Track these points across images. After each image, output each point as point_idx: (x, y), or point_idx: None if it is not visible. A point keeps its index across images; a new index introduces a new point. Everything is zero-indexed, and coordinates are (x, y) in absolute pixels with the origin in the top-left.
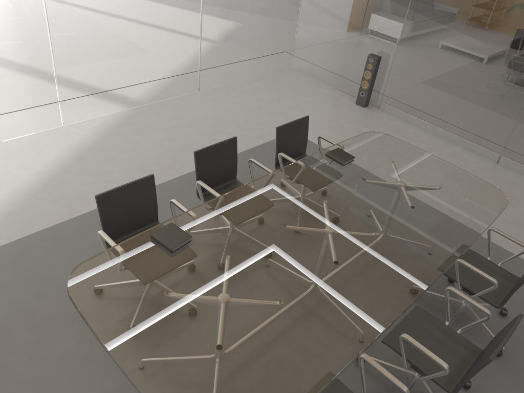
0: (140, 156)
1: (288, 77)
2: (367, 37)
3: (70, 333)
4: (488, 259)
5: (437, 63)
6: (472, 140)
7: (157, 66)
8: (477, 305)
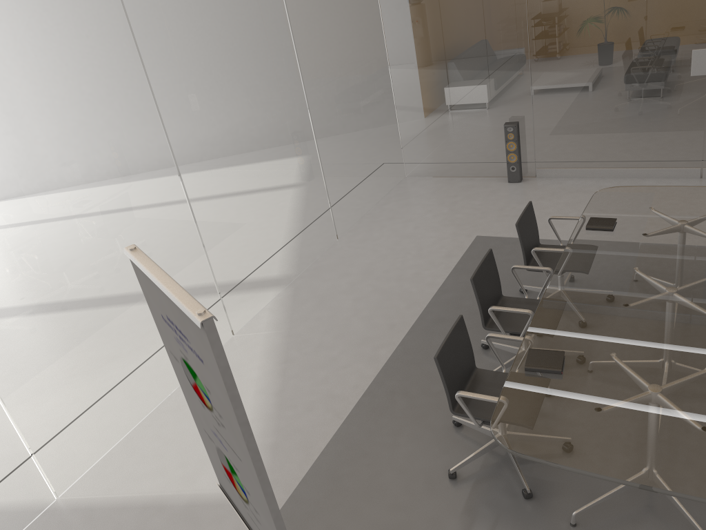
0: (348, 328)
1: (414, 186)
2: (491, 107)
3: (466, 527)
4: None
5: (587, 103)
6: (662, 166)
7: (297, 228)
8: None
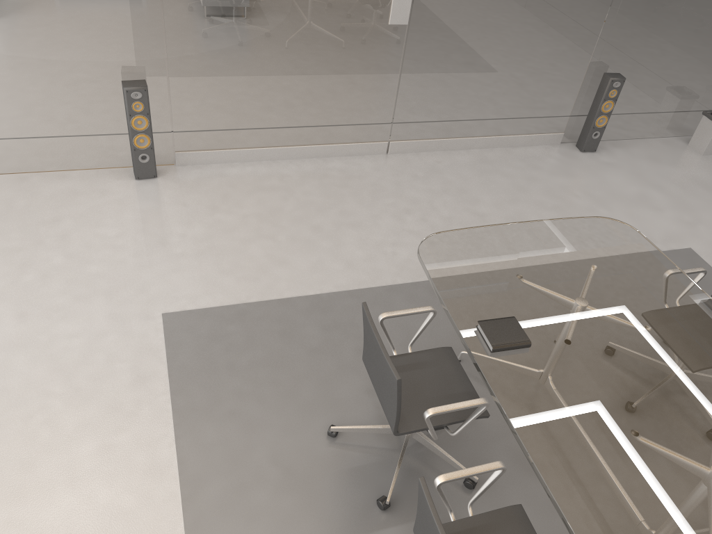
0: None
1: None
2: (89, 53)
3: None
4: None
5: (254, 54)
6: (346, 141)
7: None
8: None
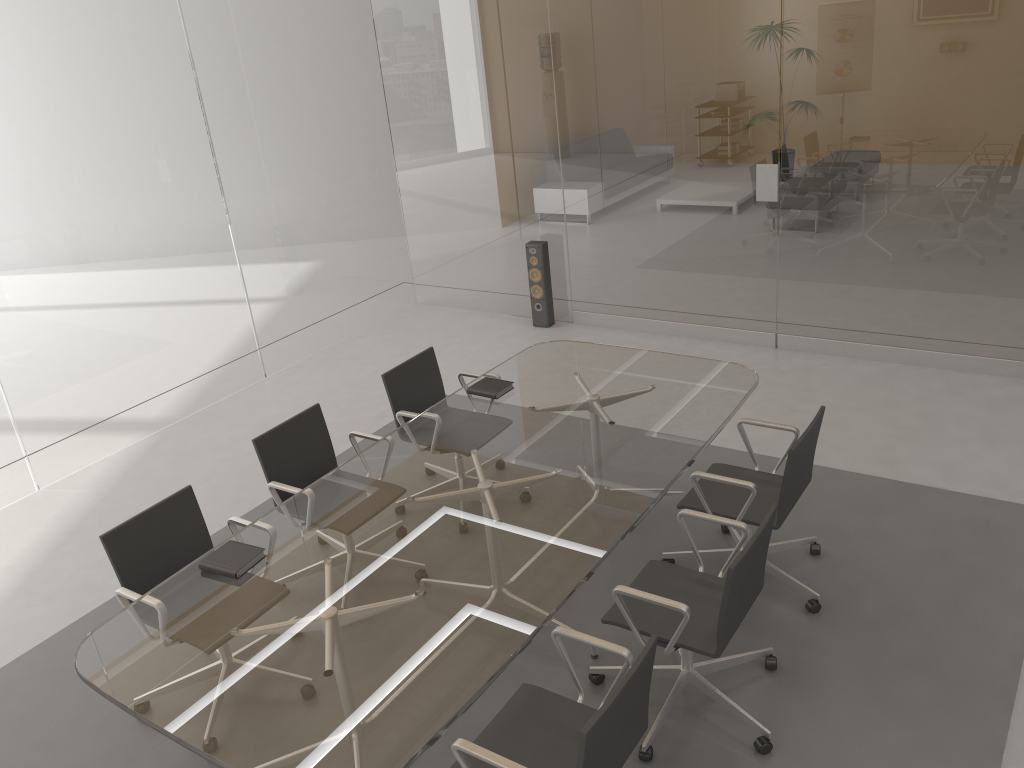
0: None
1: (415, 317)
2: (516, 218)
3: None
4: (757, 470)
5: (632, 225)
6: (727, 325)
7: (183, 353)
8: (725, 520)
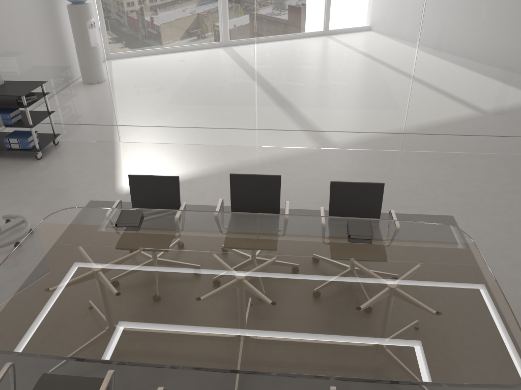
0: None
1: None
2: None
3: None
4: None
5: None
6: None
7: (353, 116)
8: None
